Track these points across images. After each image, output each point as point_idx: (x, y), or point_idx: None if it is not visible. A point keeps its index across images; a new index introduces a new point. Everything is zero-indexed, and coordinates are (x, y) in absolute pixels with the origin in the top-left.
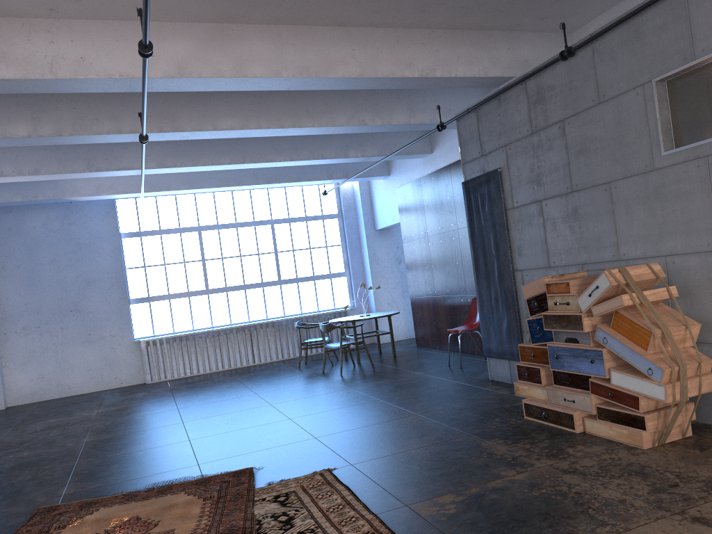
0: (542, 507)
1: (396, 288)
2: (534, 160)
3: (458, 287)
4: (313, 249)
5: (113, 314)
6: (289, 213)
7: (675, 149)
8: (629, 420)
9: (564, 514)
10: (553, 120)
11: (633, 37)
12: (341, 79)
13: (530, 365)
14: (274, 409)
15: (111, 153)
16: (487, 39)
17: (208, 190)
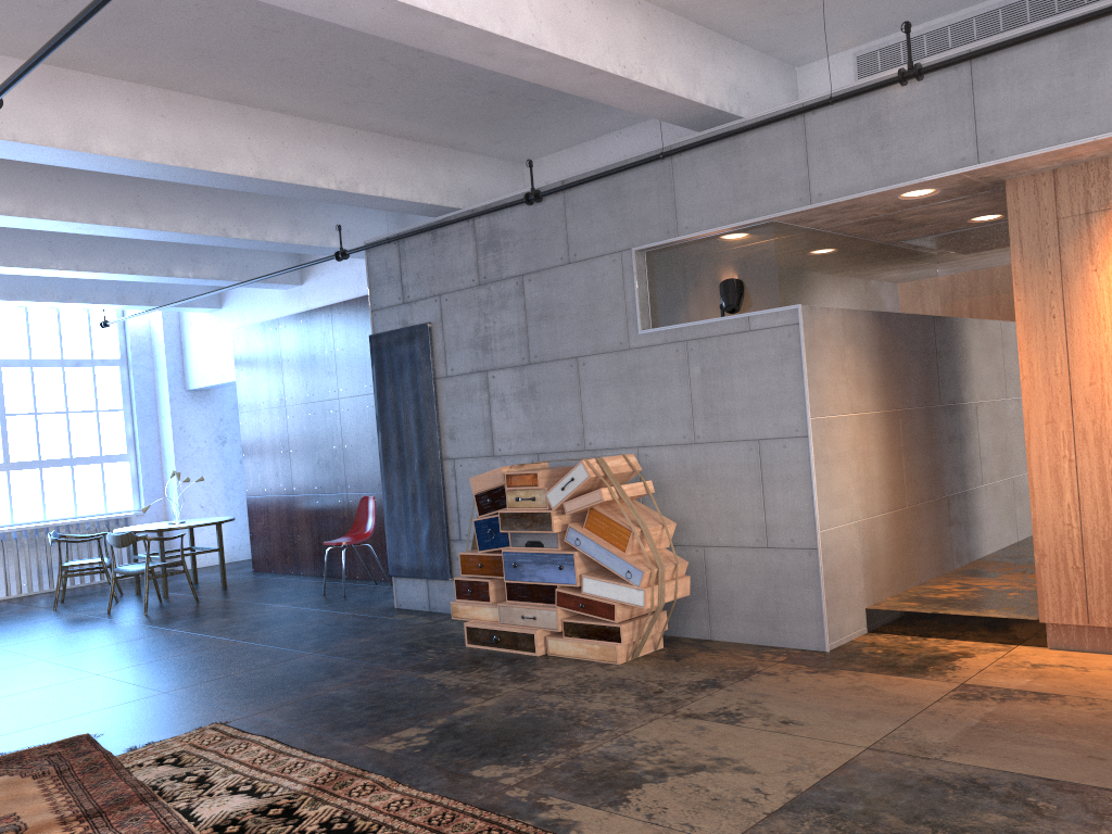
0: (530, 726)
1: (216, 483)
2: (480, 319)
3: (334, 482)
4: (74, 415)
5: None
6: (32, 351)
7: (653, 329)
8: (602, 633)
9: (556, 728)
10: (509, 273)
11: (613, 196)
12: (228, 176)
13: (474, 578)
14: (57, 665)
15: None
16: (424, 154)
17: None
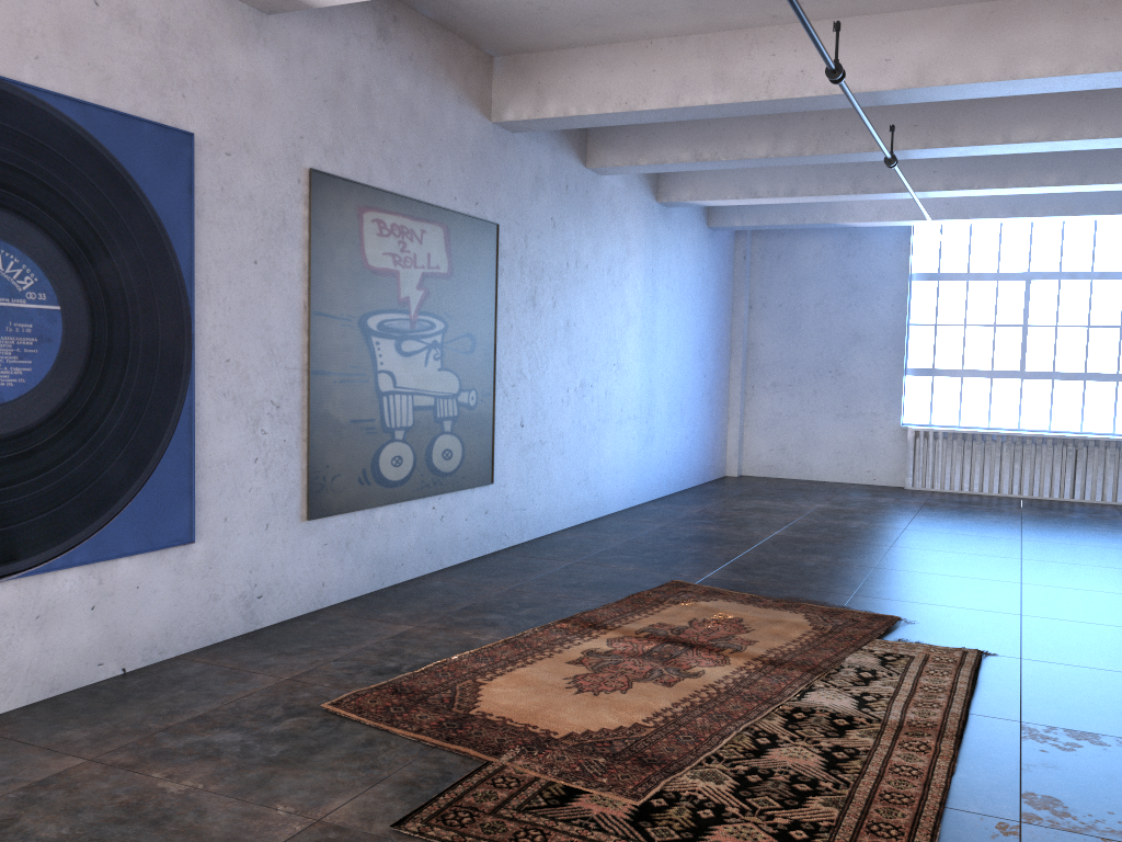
0: None
1: None
2: None
3: None
4: None
5: (880, 385)
6: None
7: None
8: None
9: None
10: None
11: None
12: None
13: None
14: (1017, 566)
15: (886, 168)
16: None
17: (1040, 219)
